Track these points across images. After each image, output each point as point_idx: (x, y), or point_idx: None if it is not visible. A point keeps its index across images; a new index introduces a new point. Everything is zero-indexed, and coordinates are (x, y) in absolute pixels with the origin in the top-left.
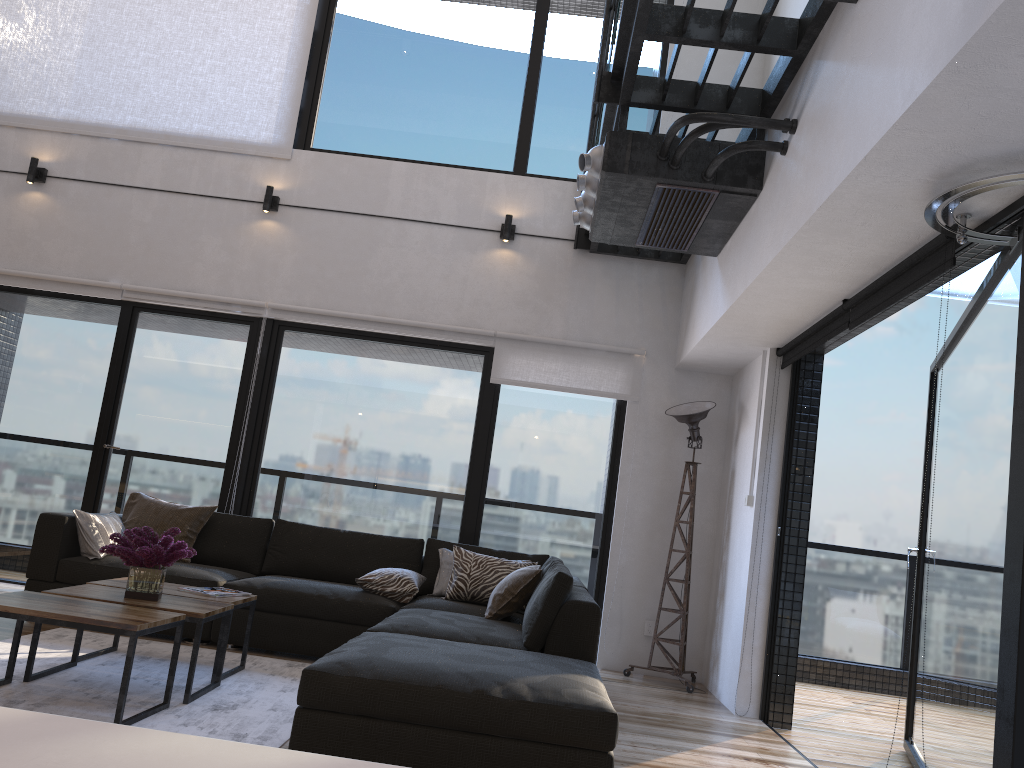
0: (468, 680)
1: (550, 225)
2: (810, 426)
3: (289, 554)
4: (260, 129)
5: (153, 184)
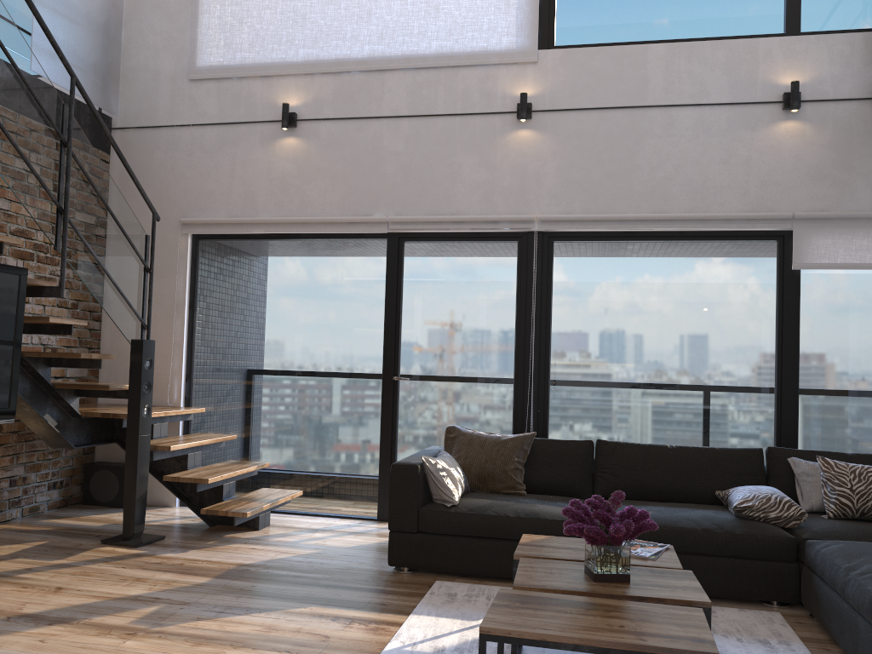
0: None
1: (840, 86)
2: None
3: (621, 476)
4: (500, 35)
5: (400, 111)
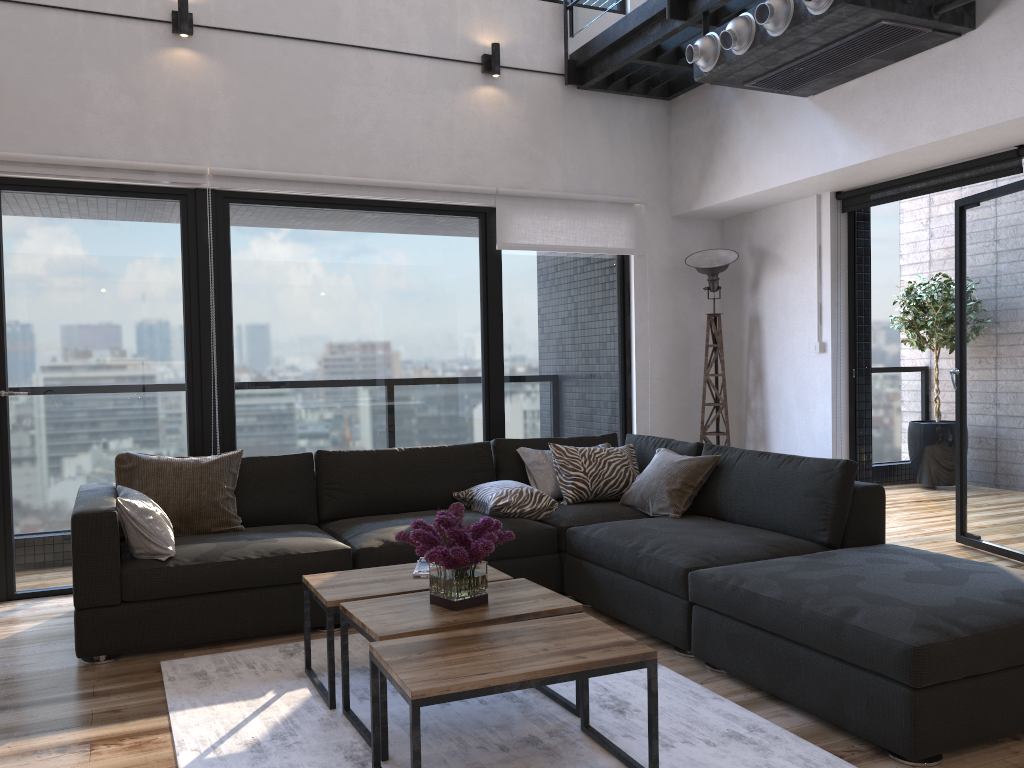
0: (1023, 606)
1: (533, 56)
2: (865, 268)
3: (352, 491)
4: None
5: None
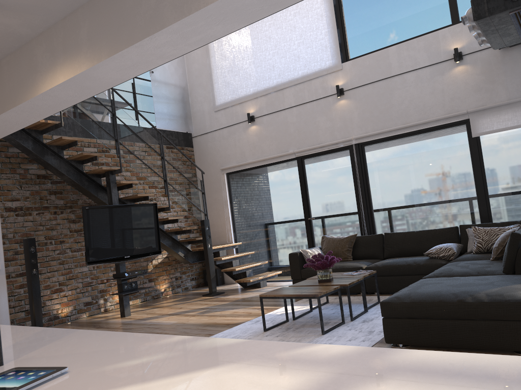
0: (454, 296)
1: None
2: None
3: (393, 247)
4: (325, 61)
5: (292, 104)
